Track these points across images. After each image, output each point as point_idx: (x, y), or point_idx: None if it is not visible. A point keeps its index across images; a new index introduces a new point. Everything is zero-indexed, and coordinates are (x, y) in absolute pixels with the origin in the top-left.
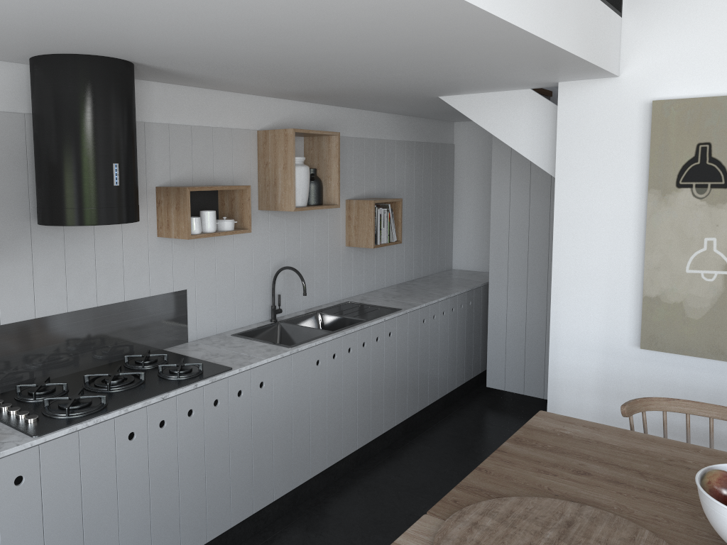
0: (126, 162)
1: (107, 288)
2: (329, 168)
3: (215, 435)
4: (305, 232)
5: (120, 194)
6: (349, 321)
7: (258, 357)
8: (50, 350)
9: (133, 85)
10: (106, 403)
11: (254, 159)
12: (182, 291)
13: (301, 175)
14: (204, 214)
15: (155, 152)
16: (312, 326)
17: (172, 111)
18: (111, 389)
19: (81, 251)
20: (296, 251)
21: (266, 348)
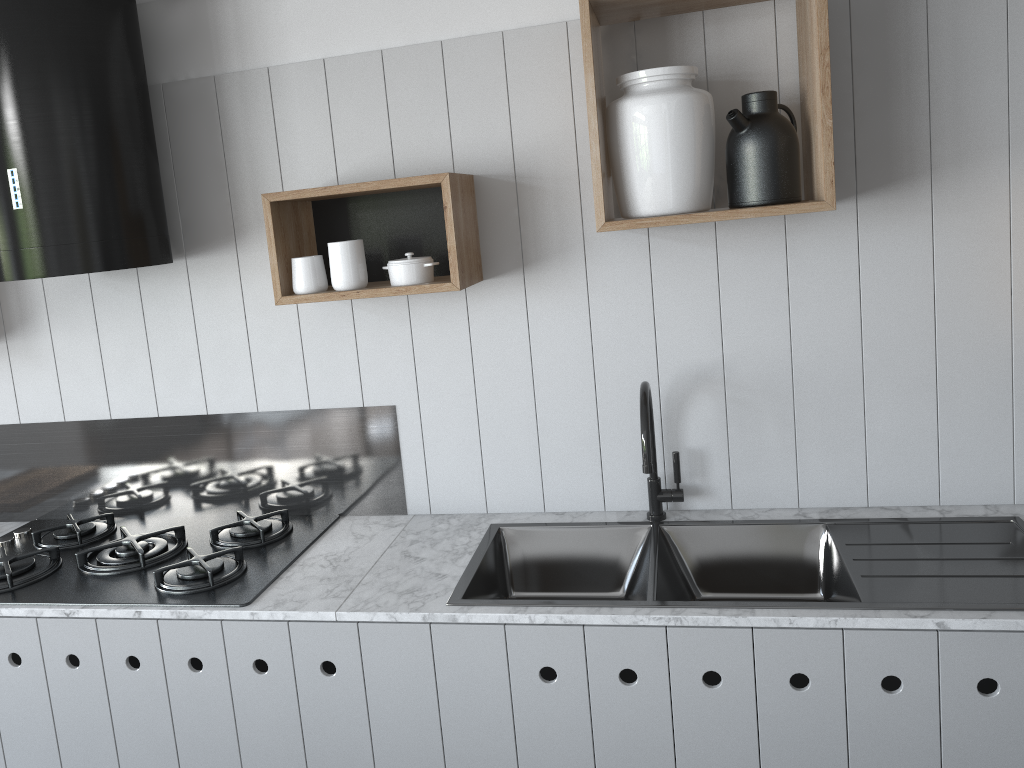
0: (33, 163)
1: (222, 385)
2: (814, 82)
3: (200, 730)
4: (813, 284)
5: (27, 224)
6: (848, 585)
7: (348, 600)
8: (136, 472)
9: (52, 11)
10: (11, 587)
11: (585, 96)
12: (383, 407)
13: (641, 124)
14: (328, 250)
15: (298, 125)
16: (791, 563)
17: (333, 28)
18: (83, 566)
19: (170, 318)
20: (771, 339)
21: (426, 583)
